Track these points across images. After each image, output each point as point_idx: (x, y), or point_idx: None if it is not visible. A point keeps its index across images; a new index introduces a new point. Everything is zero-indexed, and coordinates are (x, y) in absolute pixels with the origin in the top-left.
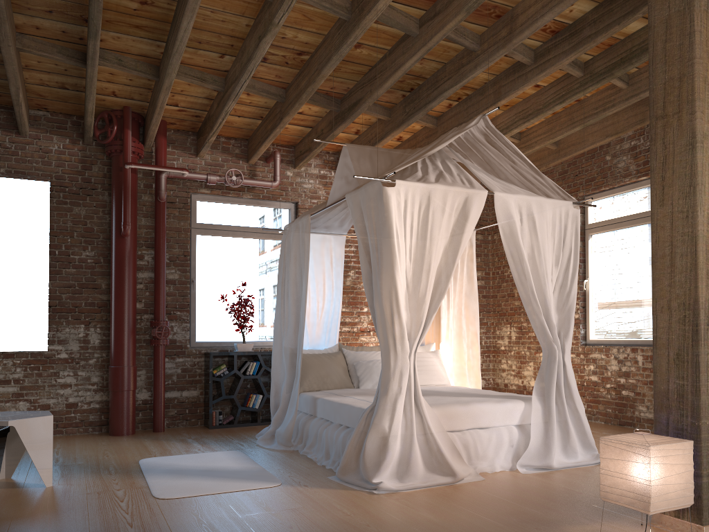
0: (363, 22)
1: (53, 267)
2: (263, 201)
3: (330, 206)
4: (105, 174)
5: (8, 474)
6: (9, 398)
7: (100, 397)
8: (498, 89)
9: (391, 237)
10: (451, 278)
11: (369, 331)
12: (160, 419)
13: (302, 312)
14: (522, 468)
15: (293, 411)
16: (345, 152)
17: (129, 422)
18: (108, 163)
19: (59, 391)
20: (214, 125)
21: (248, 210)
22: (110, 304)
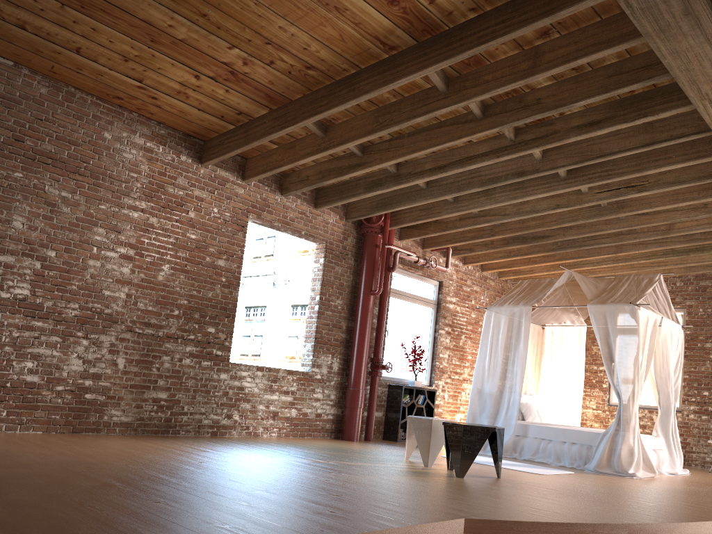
0: (622, 214)
1: (320, 308)
2: (424, 277)
3: (563, 306)
4: (354, 245)
5: (407, 457)
6: (287, 405)
7: (333, 410)
8: (620, 245)
9: (639, 338)
10: (651, 362)
11: (467, 380)
12: (372, 431)
13: (520, 367)
14: (664, 473)
15: (509, 431)
16: (564, 273)
17: (359, 432)
18: (356, 237)
19: (313, 403)
20: (450, 230)
21: (415, 283)
22: (355, 342)
